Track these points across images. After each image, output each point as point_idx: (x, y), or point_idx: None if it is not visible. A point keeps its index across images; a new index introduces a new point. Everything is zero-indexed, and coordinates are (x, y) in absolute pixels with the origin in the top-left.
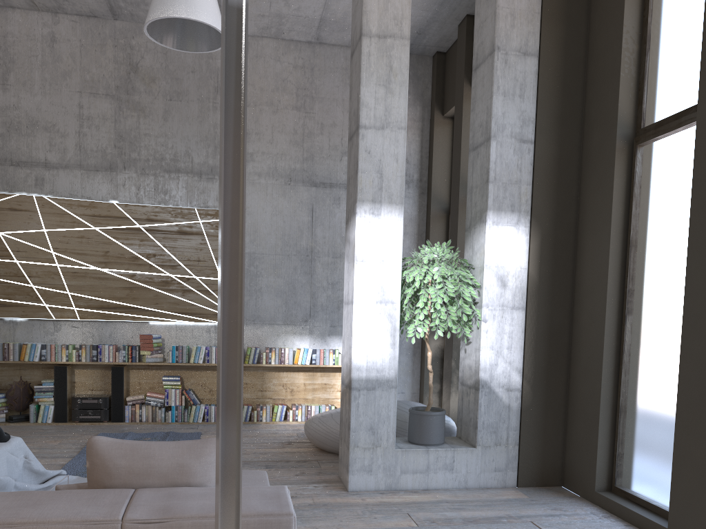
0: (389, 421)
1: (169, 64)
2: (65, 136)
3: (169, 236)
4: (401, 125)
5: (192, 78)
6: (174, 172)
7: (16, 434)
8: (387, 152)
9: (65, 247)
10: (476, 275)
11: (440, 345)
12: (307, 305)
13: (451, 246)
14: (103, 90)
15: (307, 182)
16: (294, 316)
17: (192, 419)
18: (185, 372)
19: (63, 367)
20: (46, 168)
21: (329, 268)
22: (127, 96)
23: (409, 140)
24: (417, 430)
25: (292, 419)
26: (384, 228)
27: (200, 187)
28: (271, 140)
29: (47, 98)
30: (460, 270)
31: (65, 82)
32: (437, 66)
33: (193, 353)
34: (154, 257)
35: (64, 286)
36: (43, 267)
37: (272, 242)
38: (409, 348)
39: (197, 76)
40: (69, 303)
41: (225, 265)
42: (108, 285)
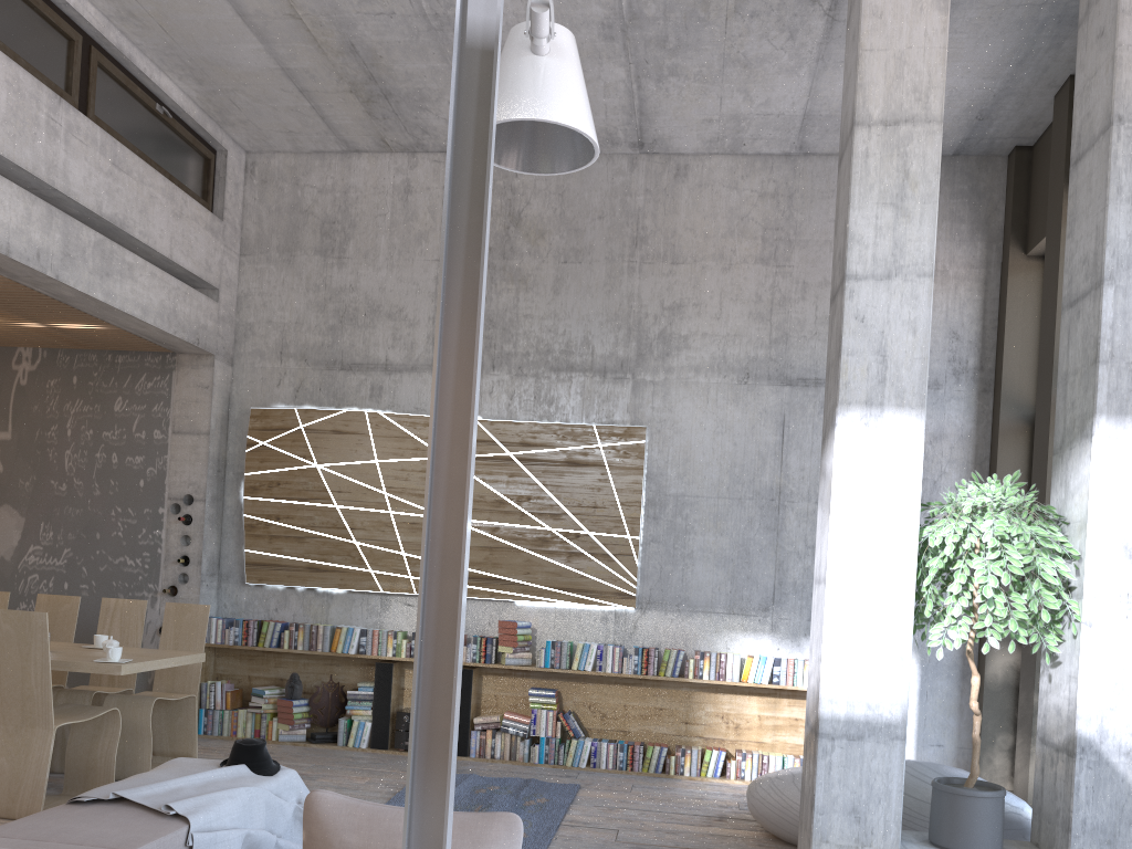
0: (890, 800)
1: (566, 209)
2: (414, 325)
3: (551, 469)
4: (924, 269)
5: (598, 228)
6: (564, 370)
7: (314, 761)
8: (896, 318)
9: (402, 486)
10: (1073, 535)
11: (1015, 663)
12: (769, 582)
13: (1020, 483)
14: None
15: (775, 379)
16: (745, 600)
17: (570, 760)
18: (564, 684)
19: (388, 665)
20: (386, 372)
21: (810, 522)
22: (502, 261)
23: (961, 300)
24: (946, 823)
25: (735, 776)
26: (887, 450)
27: (602, 392)
28: (718, 313)
29: (394, 272)
30: (1036, 526)
31: (419, 248)
32: (1015, 171)
33: (577, 653)
34: (528, 502)
35: (398, 543)
36: (371, 515)
37: (713, 478)
38: (954, 666)
39: (606, 223)
40: (403, 569)
41: (436, 508)
42: None
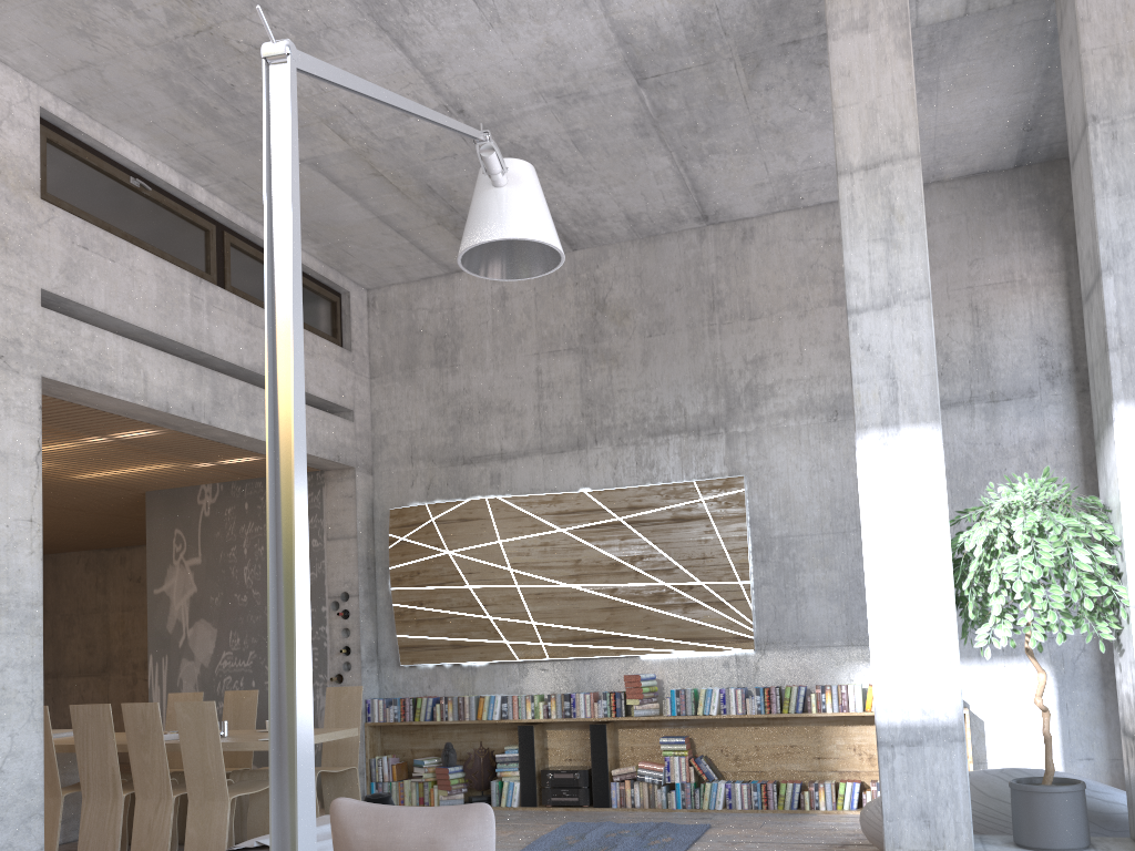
0: (957, 801)
1: (646, 288)
2: (522, 415)
3: (659, 527)
4: (920, 292)
5: (676, 299)
6: (660, 435)
7: None
8: (900, 341)
9: (524, 561)
10: (1115, 522)
11: None
12: None
13: (1052, 478)
14: (564, 344)
15: None
16: (862, 631)
17: (706, 803)
18: (695, 731)
19: (529, 727)
20: (502, 460)
21: None
22: (593, 344)
23: (1045, 305)
24: (1024, 821)
25: None
26: (908, 465)
27: (698, 449)
28: (799, 359)
29: (499, 370)
30: (1069, 517)
31: (519, 345)
32: None
33: (701, 699)
34: (641, 561)
35: (526, 613)
36: (500, 591)
37: (815, 515)
38: (1093, 674)
39: (684, 293)
40: (534, 637)
41: (280, 551)
42: (582, 607)
